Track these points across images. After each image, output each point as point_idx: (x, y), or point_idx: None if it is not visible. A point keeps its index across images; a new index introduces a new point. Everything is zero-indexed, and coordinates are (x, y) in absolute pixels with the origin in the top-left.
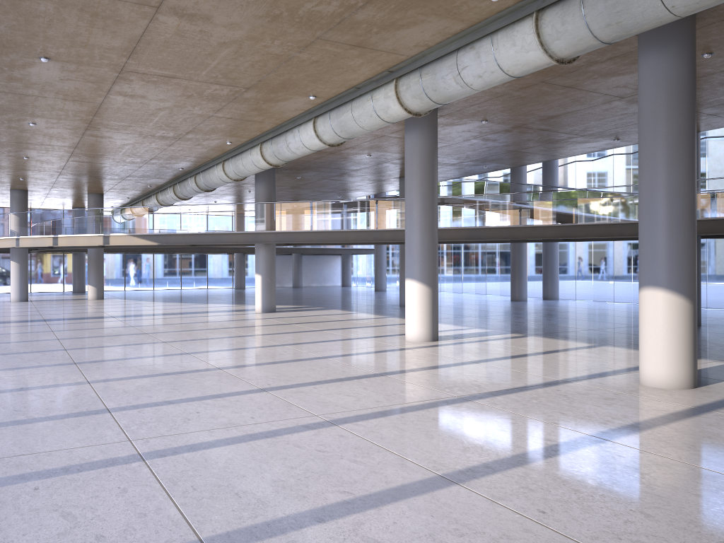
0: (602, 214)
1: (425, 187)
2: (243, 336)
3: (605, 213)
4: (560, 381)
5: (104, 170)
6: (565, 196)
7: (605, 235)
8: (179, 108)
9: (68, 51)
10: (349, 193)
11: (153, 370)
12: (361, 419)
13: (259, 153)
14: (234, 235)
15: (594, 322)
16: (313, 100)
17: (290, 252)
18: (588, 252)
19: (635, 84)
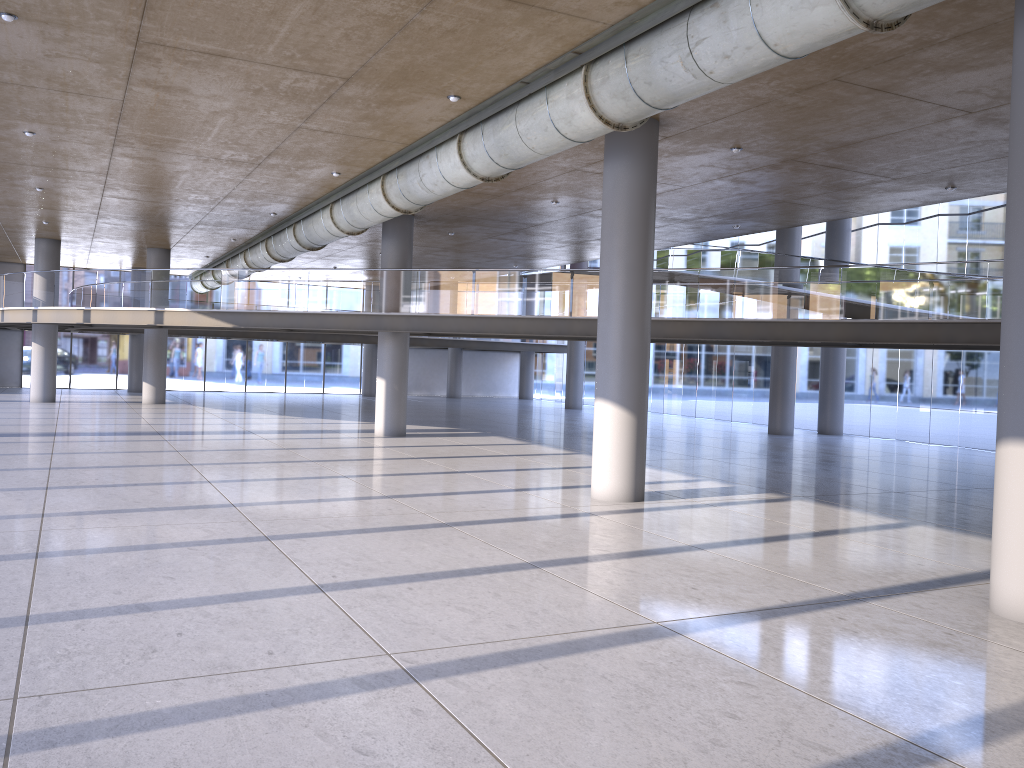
0: (922, 306)
1: (632, 251)
2: (336, 478)
3: (927, 305)
4: (845, 597)
5: (161, 213)
6: (863, 276)
7: (925, 340)
8: (247, 112)
9: (40, 2)
10: (530, 261)
11: (159, 535)
12: (468, 669)
13: (380, 190)
14: (346, 317)
15: (899, 477)
16: (456, 104)
17: (443, 345)
18: (890, 364)
19: (996, 88)
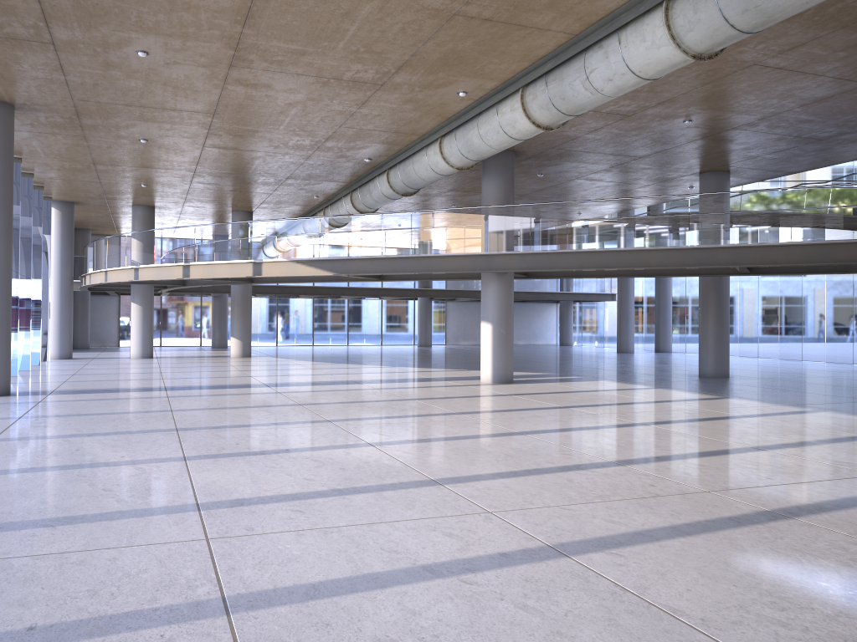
0: None
1: None
2: (512, 435)
3: None
4: None
5: (256, 166)
6: None
7: None
8: None
9: None
10: None
11: (388, 547)
12: None
13: (517, 106)
14: (452, 258)
15: None
16: None
17: None
18: None
19: None
